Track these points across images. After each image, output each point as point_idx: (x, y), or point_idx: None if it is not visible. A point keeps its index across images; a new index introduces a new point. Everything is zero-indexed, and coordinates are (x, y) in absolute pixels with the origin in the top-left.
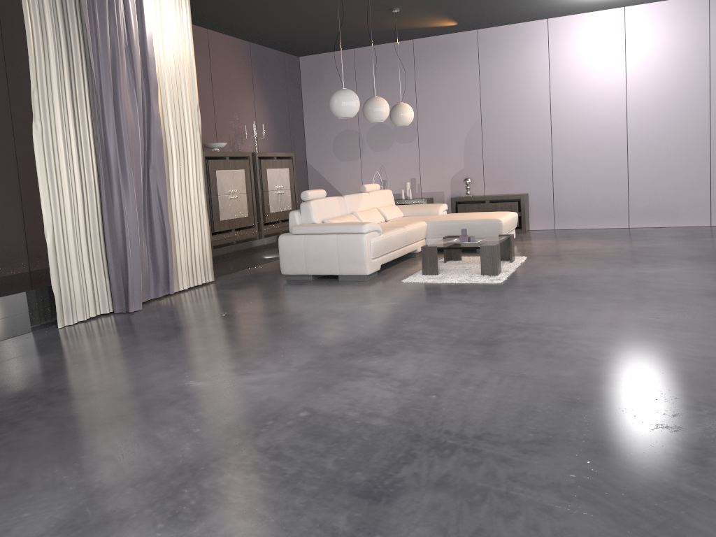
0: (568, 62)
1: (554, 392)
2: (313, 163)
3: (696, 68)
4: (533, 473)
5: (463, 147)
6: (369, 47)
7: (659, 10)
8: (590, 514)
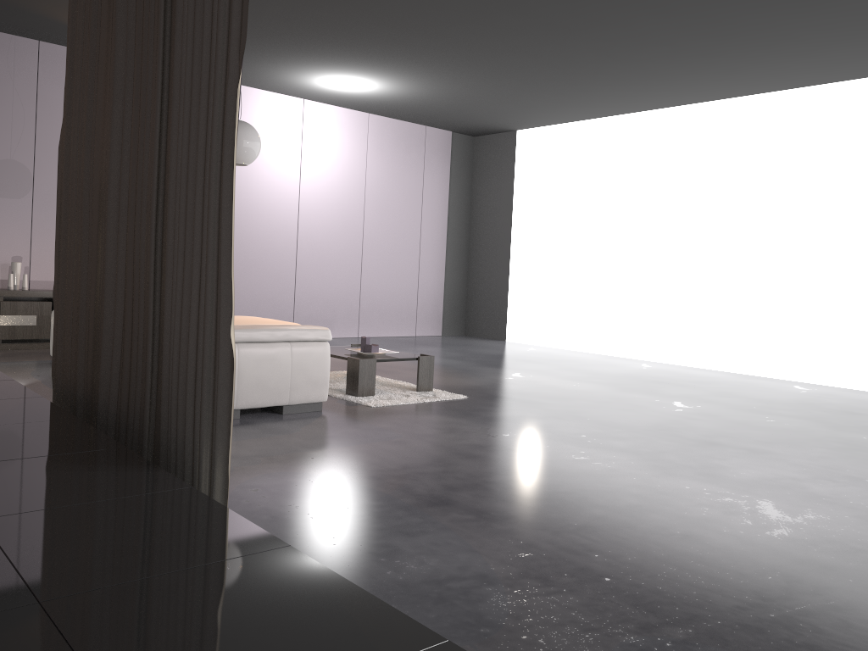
0: None
1: (867, 460)
2: None
3: (356, 180)
4: None
5: None
6: None
7: (332, 113)
8: None
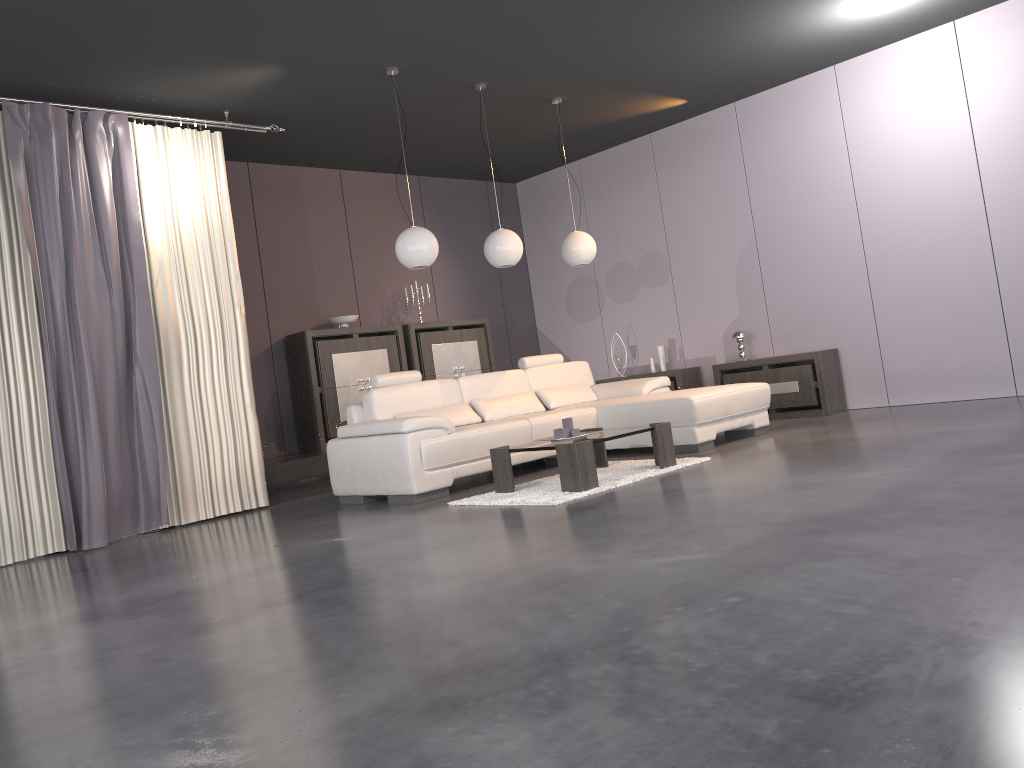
0: (875, 127)
1: (118, 689)
2: (544, 329)
3: None
4: None
5: (734, 283)
6: (596, 155)
7: (1014, 13)
8: None
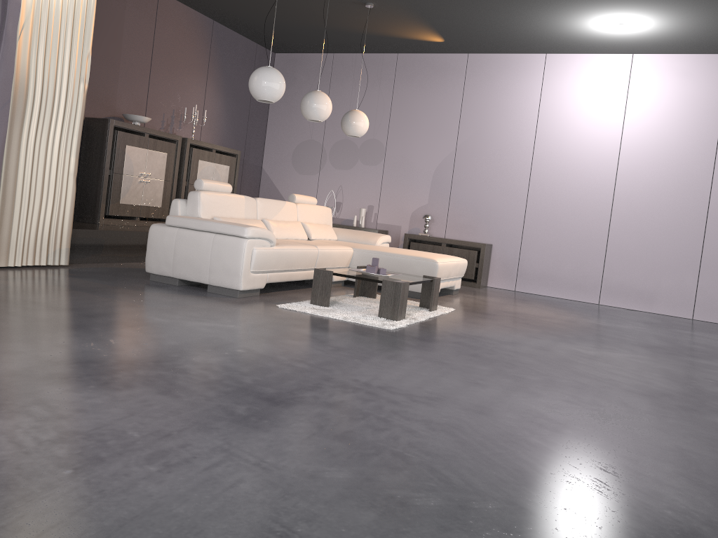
0: (561, 105)
1: (274, 507)
2: (268, 171)
3: (702, 135)
4: None
5: (430, 180)
6: (350, 55)
7: (671, 63)
8: None
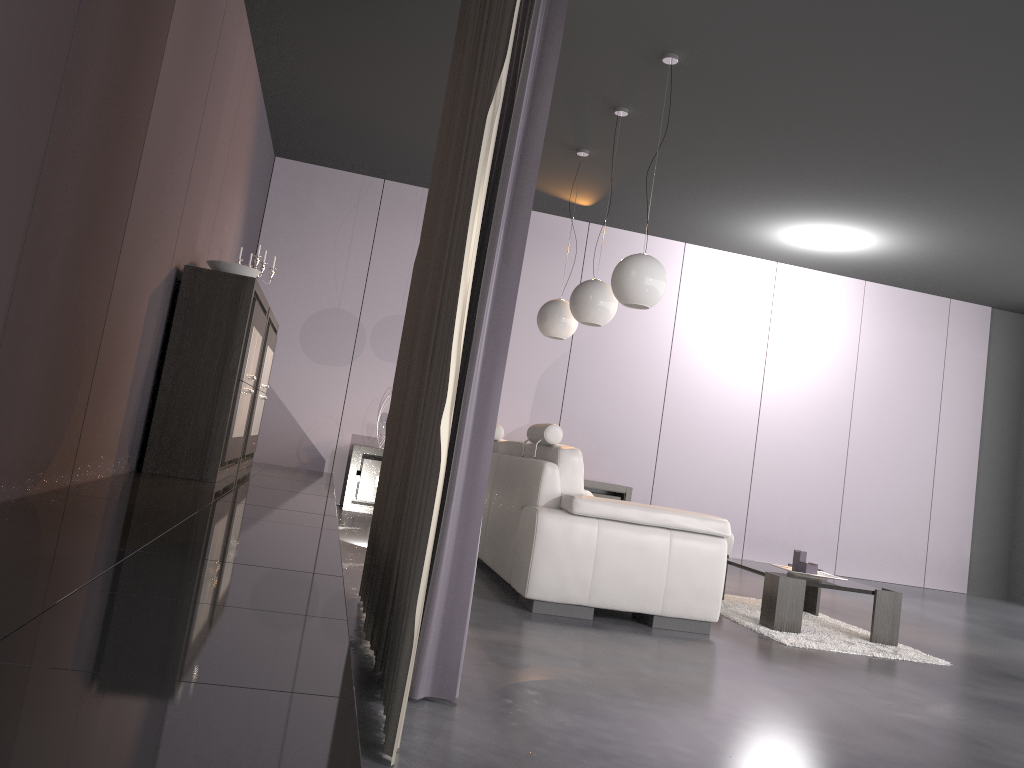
0: (702, 310)
1: None
2: None
3: (842, 365)
4: None
5: (534, 390)
6: (413, 188)
7: (814, 280)
8: None
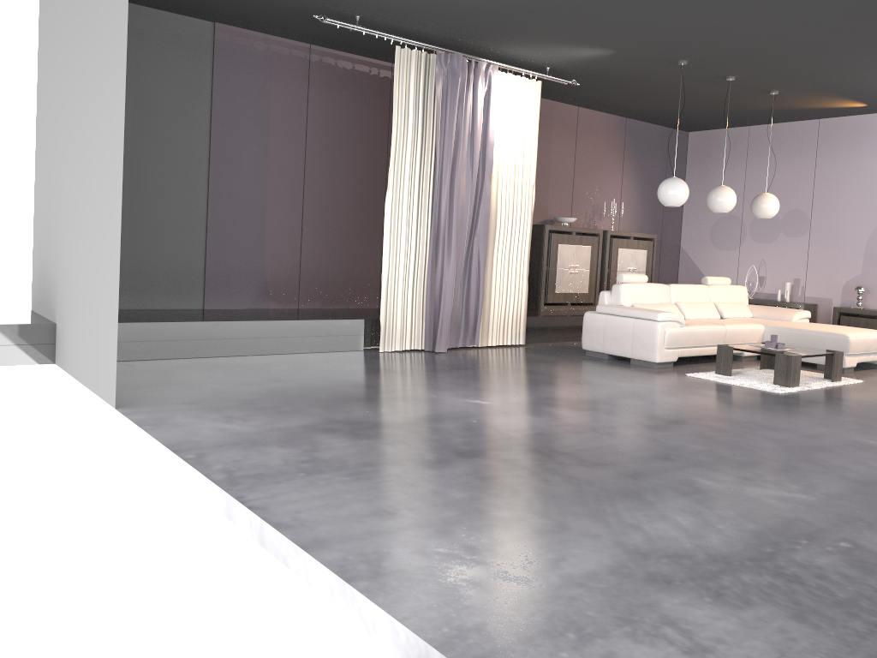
0: None
1: (662, 451)
2: (686, 248)
3: None
4: (567, 470)
5: (863, 249)
6: (766, 126)
7: None
8: (566, 487)
